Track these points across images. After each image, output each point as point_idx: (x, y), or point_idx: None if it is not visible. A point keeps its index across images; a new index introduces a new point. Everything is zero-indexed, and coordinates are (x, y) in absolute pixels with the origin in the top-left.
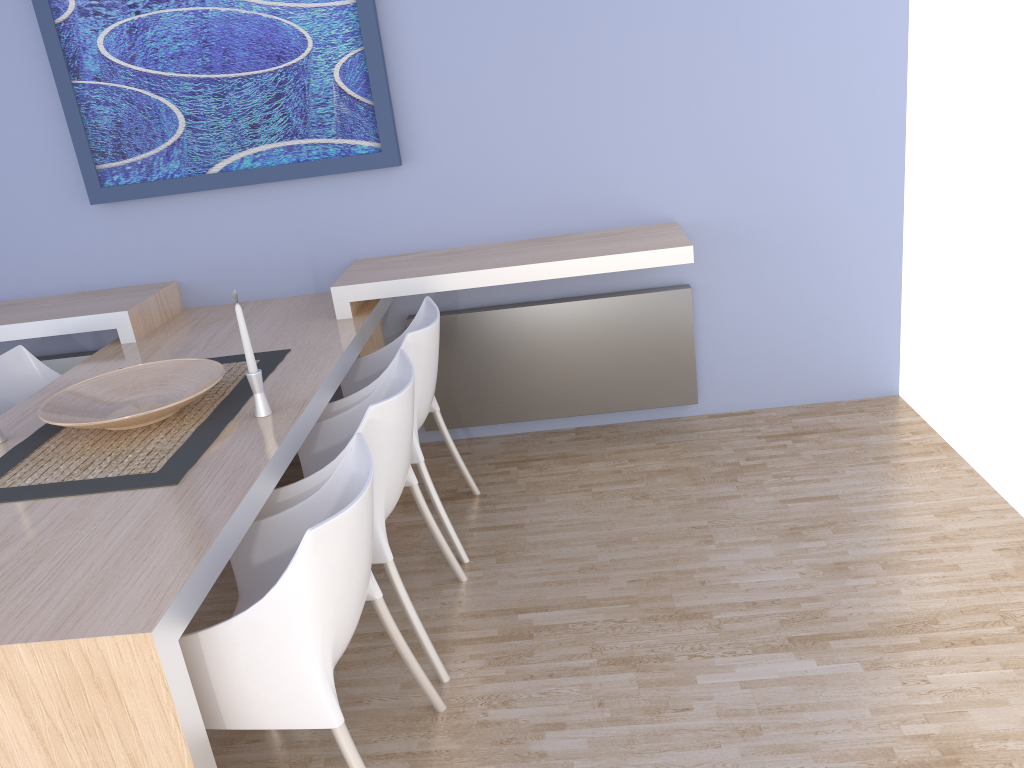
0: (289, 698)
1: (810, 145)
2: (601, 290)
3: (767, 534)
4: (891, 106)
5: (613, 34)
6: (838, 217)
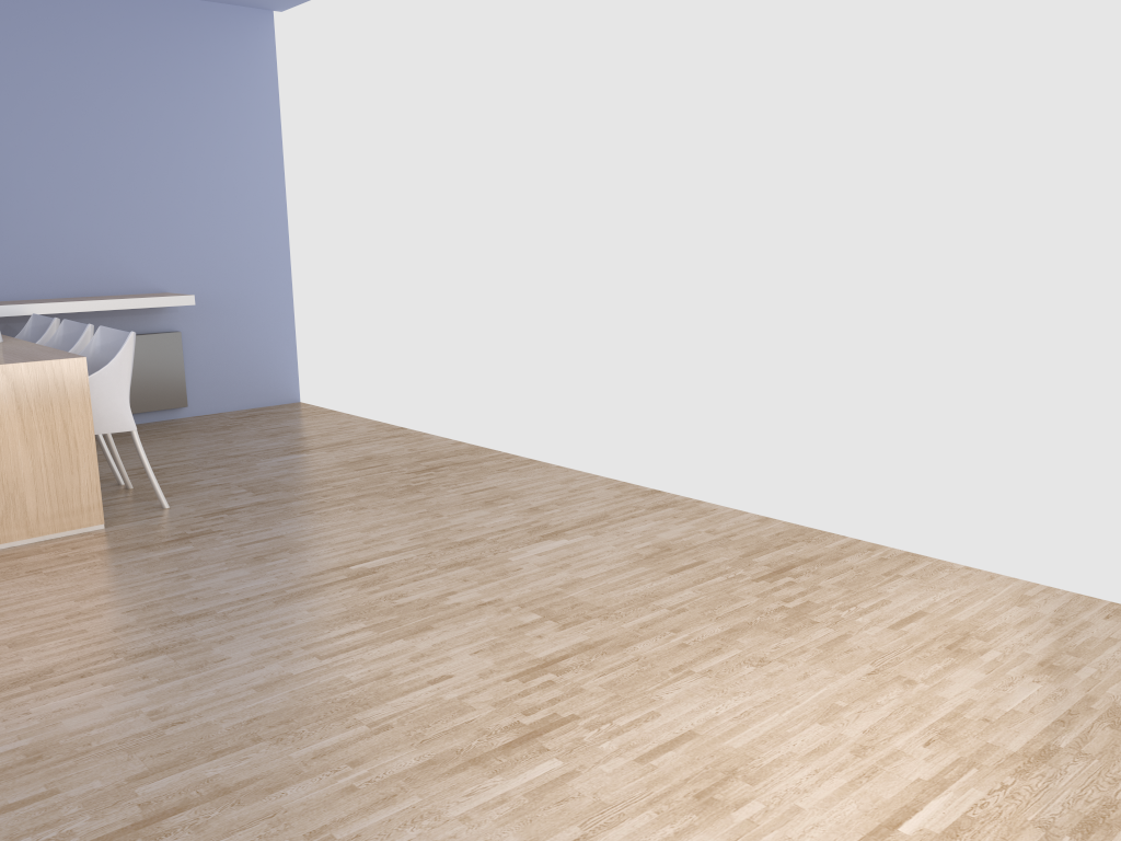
0: (115, 415)
1: (242, 254)
2: None
3: (260, 437)
4: (282, 238)
5: (127, 179)
6: (260, 296)
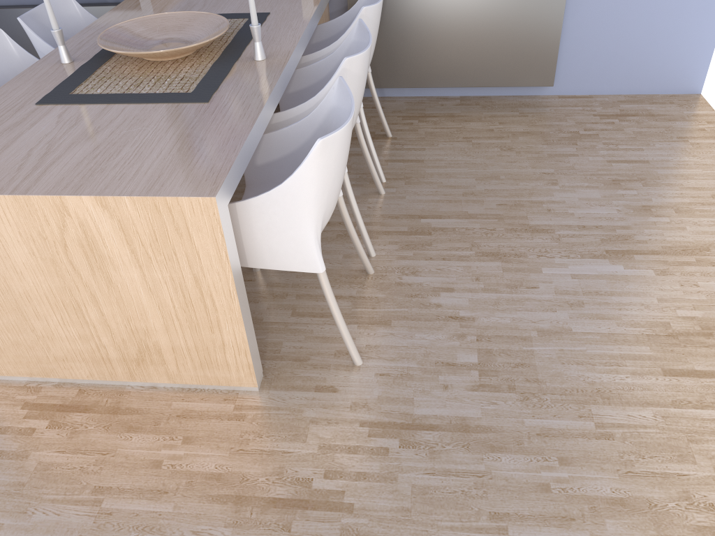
0: (292, 251)
1: None
2: None
3: (596, 182)
4: None
5: None
6: None
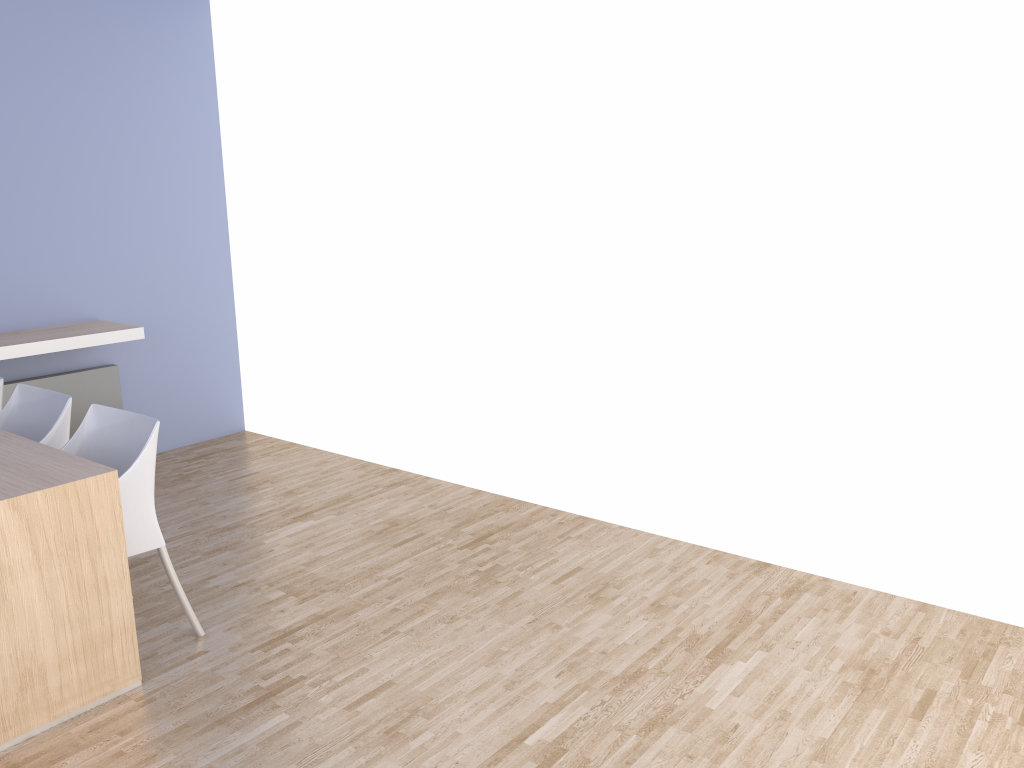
0: (140, 531)
1: (181, 270)
2: (48, 372)
3: (237, 493)
4: (222, 249)
5: (50, 188)
6: (200, 316)
